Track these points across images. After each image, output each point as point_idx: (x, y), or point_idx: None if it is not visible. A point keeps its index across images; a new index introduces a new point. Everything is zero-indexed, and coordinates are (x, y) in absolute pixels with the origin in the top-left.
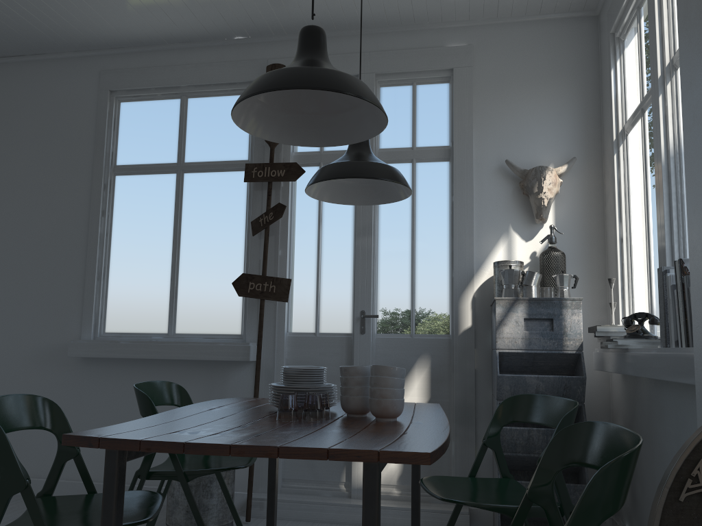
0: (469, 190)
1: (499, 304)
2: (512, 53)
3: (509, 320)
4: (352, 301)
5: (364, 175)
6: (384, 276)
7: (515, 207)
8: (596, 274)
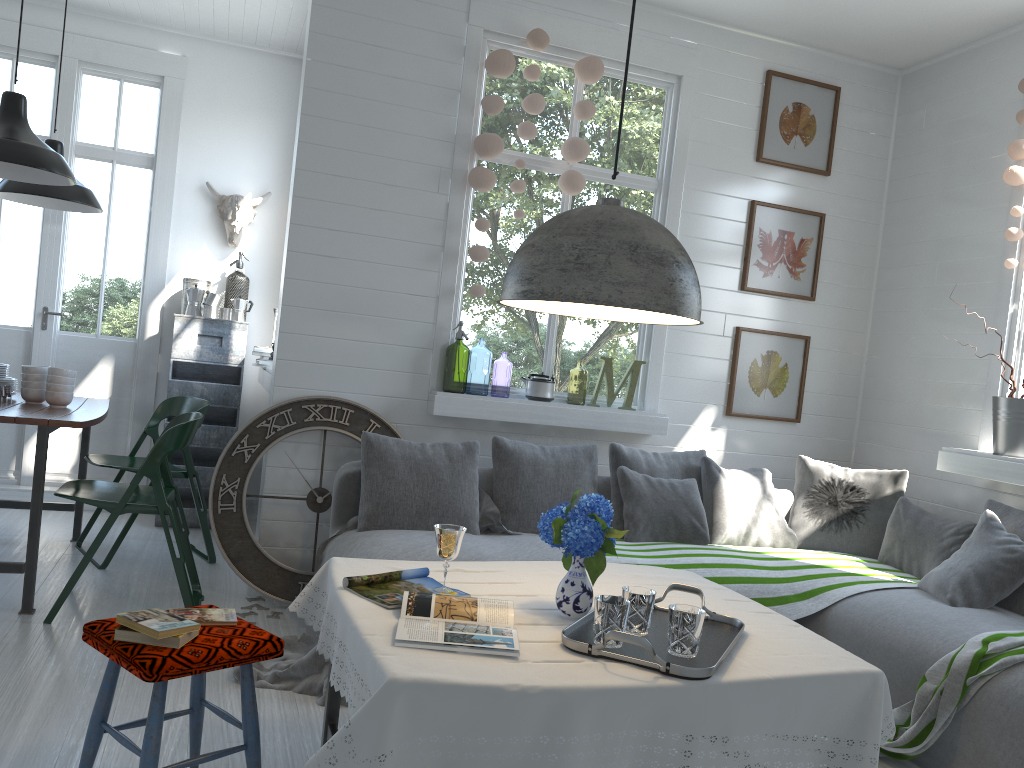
0: (168, 204)
1: (178, 320)
2: (226, 76)
3: (185, 335)
4: (34, 296)
5: (55, 195)
6: (73, 274)
7: (212, 228)
8: (277, 300)
